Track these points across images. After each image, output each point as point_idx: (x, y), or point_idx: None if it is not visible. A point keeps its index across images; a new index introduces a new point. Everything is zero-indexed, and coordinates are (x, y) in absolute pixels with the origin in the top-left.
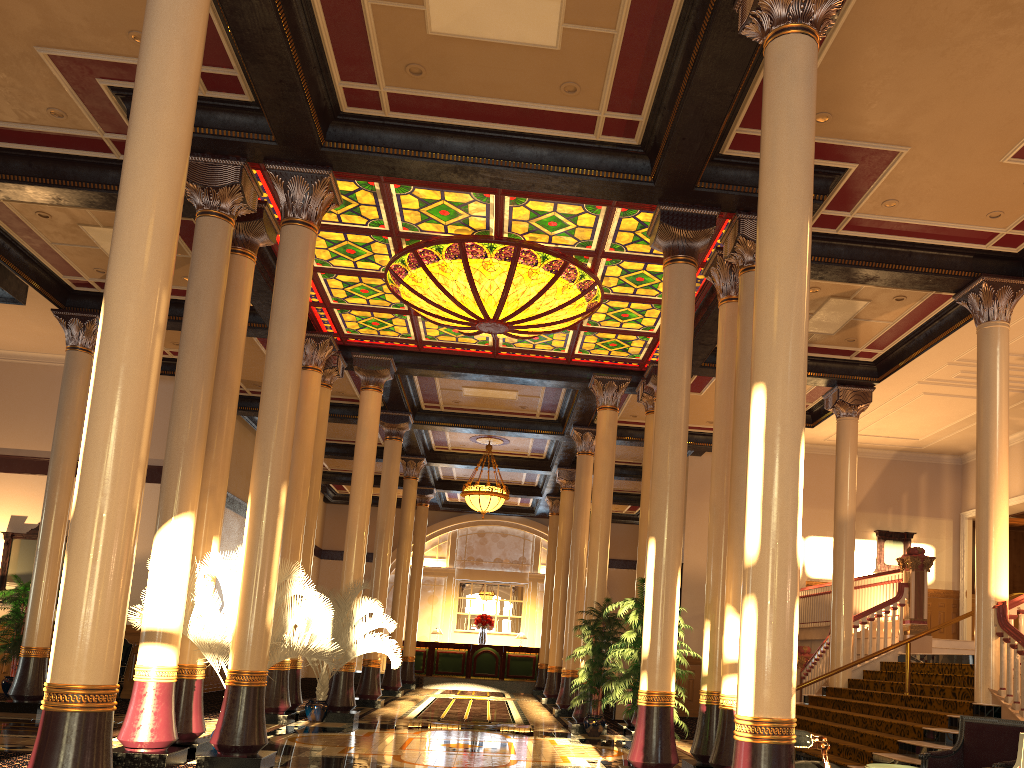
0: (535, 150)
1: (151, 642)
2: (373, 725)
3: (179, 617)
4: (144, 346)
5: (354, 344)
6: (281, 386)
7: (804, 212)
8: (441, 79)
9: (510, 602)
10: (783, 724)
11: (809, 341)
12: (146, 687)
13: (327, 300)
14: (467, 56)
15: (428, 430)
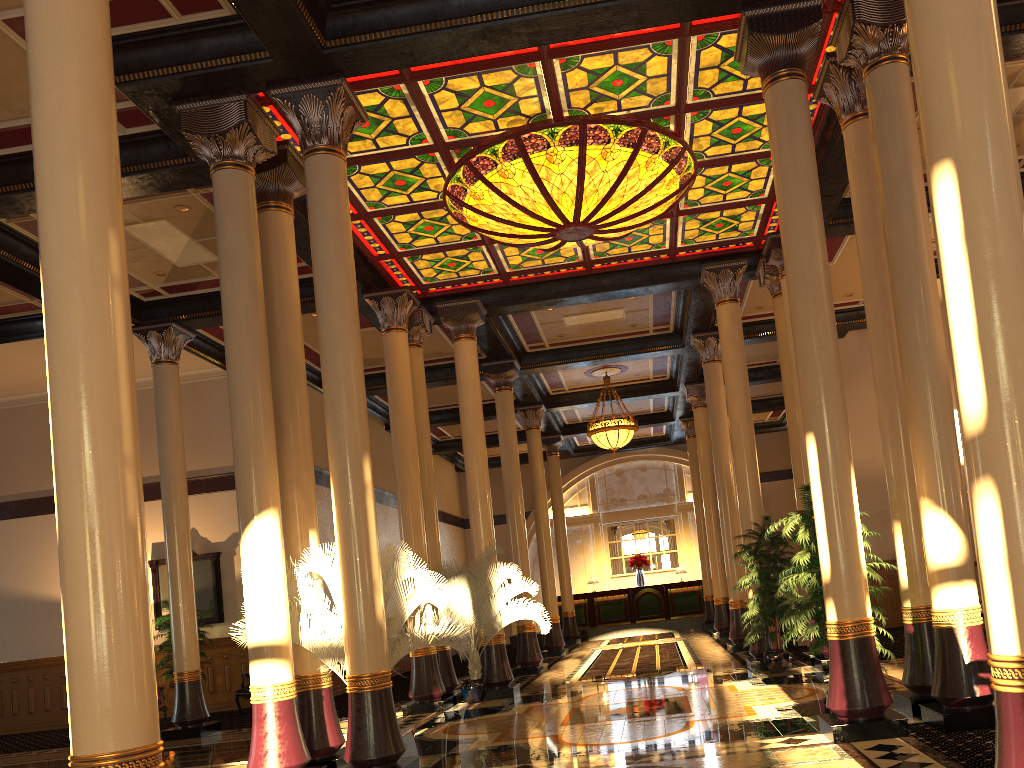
0: None
1: (259, 659)
2: (534, 697)
3: (284, 626)
4: (98, 308)
5: (436, 294)
6: (339, 345)
7: None
8: None
9: (662, 537)
10: None
11: None
12: (264, 709)
13: (393, 249)
14: None
15: (539, 374)
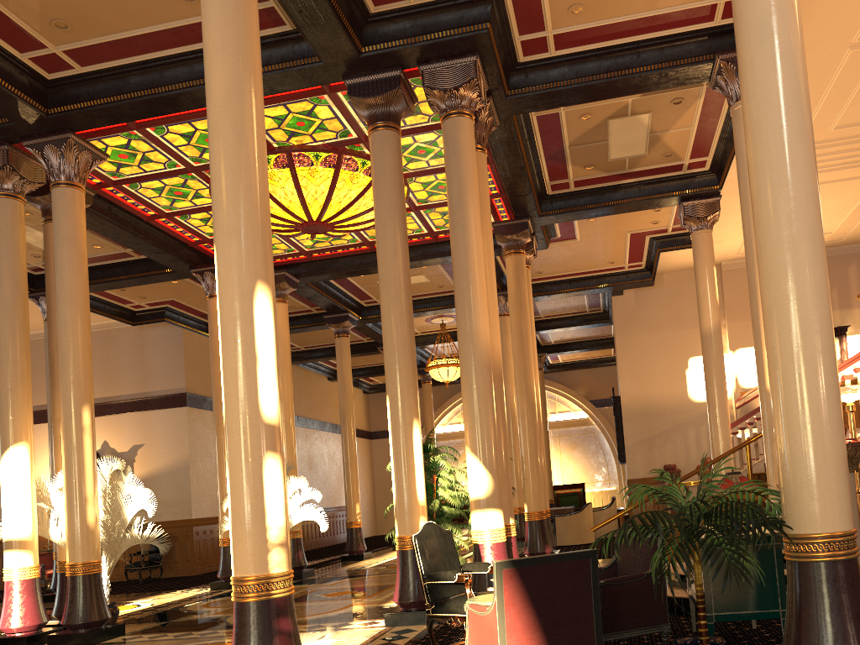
0: None
1: (8, 550)
2: (314, 580)
3: (28, 527)
4: None
5: None
6: (67, 326)
7: (232, 57)
8: (87, 25)
9: None
10: (257, 581)
11: (629, 166)
12: (9, 585)
13: (203, 237)
14: None
15: None
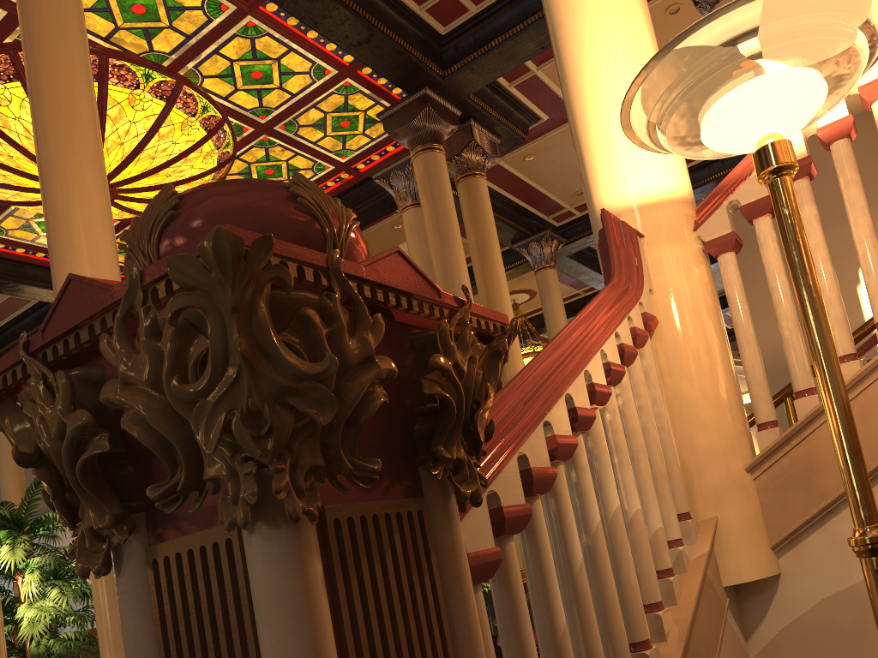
0: None
1: None
2: None
3: None
4: None
5: None
6: None
7: None
8: None
9: None
10: None
11: None
12: None
13: None
14: None
15: None
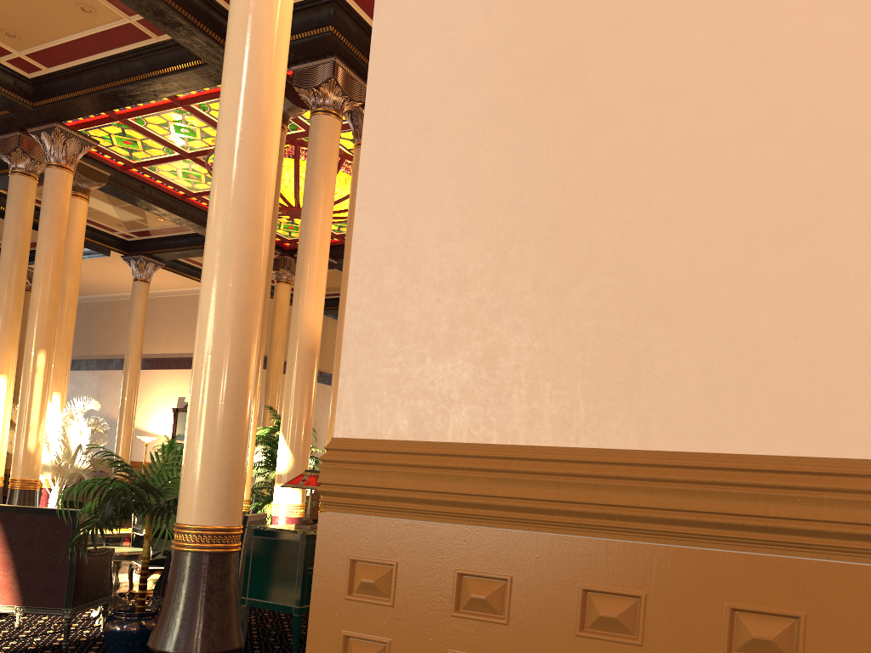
0: (135, 65)
1: None
2: None
3: None
4: None
5: None
6: (37, 283)
7: None
8: (29, 34)
9: None
10: None
11: None
12: None
13: None
14: (12, 12)
15: None
